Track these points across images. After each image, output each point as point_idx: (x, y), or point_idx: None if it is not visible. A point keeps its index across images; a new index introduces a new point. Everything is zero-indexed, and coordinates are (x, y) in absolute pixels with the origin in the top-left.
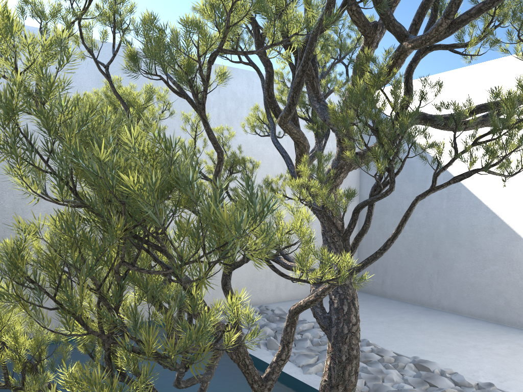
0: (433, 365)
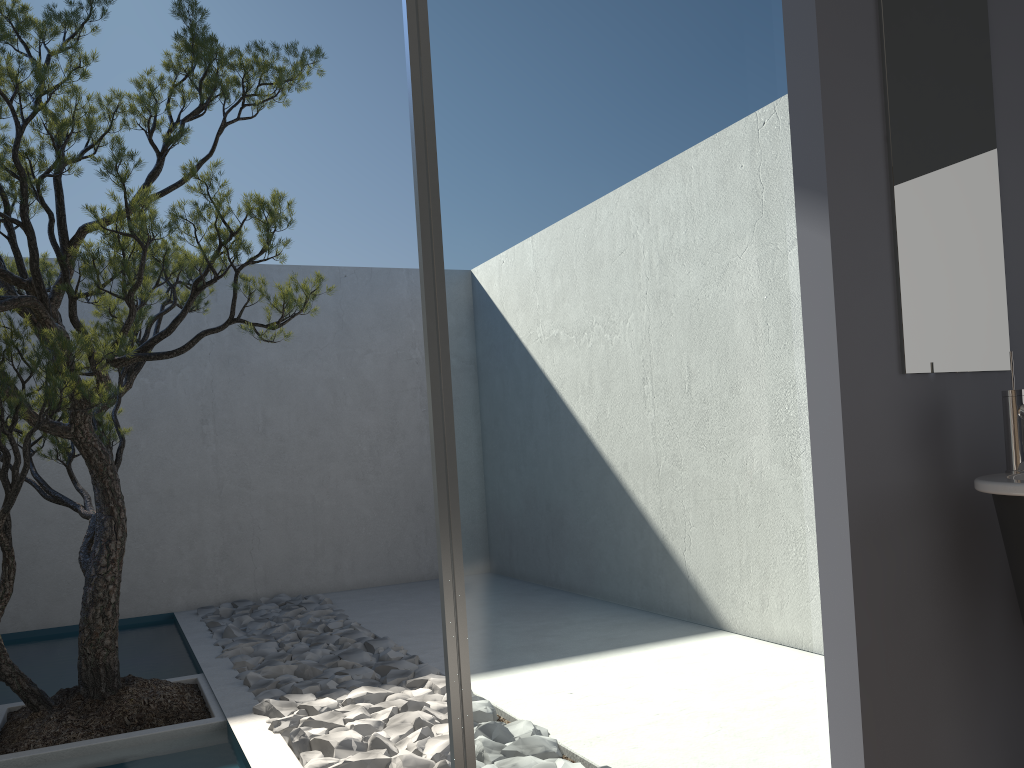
0: (382, 643)
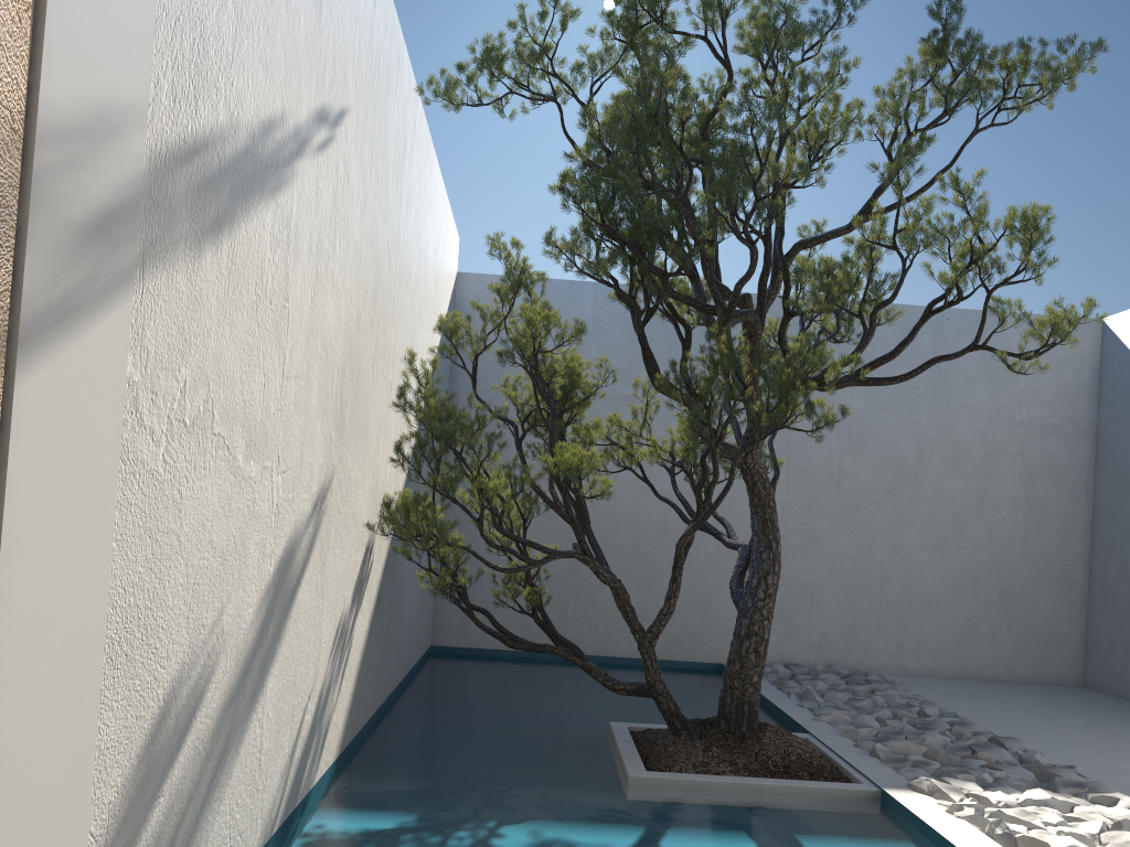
0: (1015, 743)
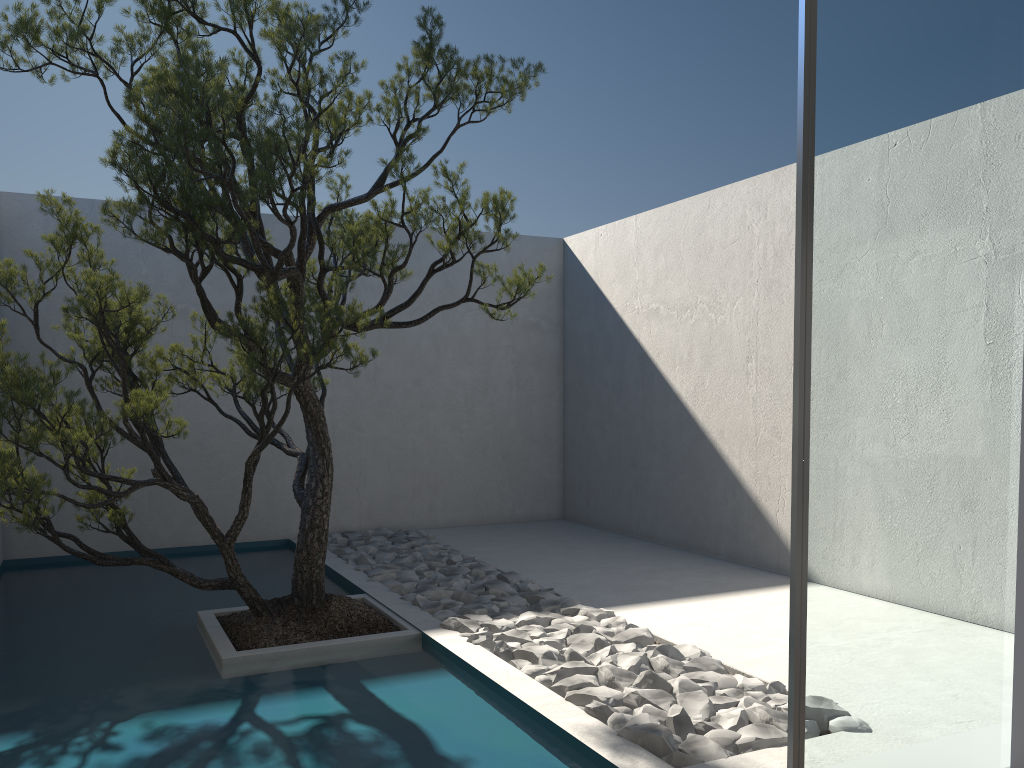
0: (515, 576)
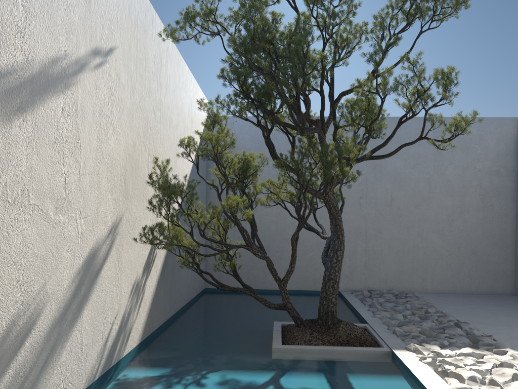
0: (466, 325)
